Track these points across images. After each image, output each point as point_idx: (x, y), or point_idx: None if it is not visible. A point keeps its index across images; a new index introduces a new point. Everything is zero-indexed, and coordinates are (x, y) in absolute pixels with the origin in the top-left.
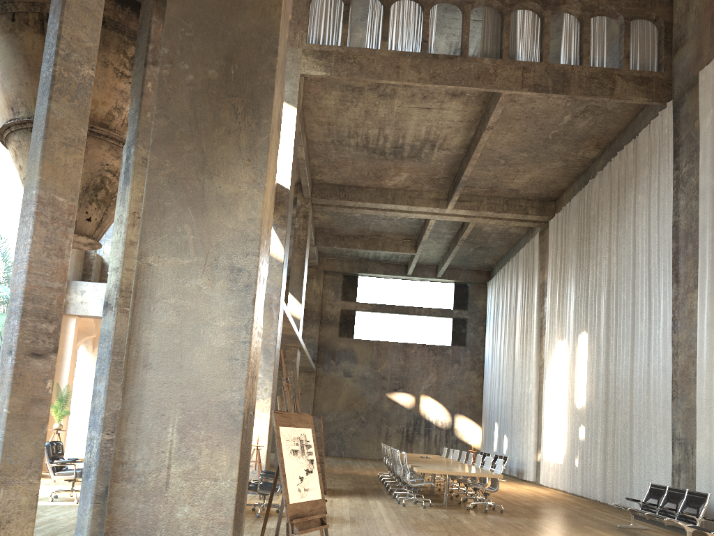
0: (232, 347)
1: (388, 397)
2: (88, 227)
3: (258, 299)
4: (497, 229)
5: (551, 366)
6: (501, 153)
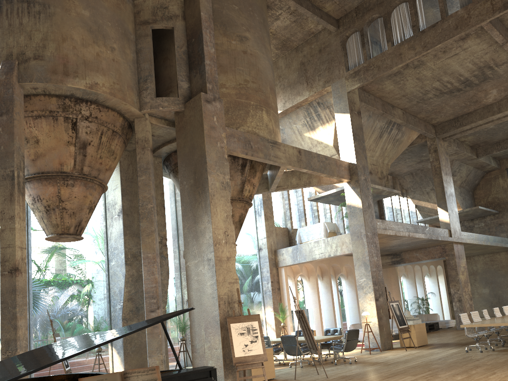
0: (212, 293)
1: None
2: None
3: (222, 269)
4: None
5: None
6: None
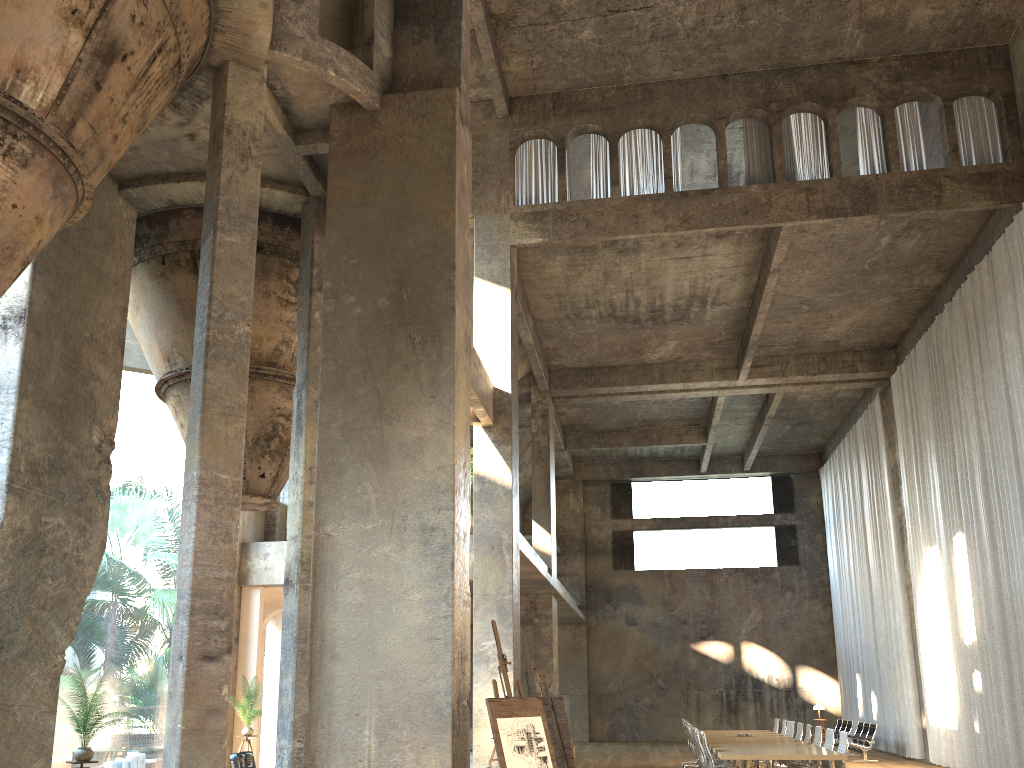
0: (431, 625)
1: (693, 649)
2: (263, 485)
3: (458, 561)
4: (819, 395)
5: (922, 584)
6: (801, 297)
